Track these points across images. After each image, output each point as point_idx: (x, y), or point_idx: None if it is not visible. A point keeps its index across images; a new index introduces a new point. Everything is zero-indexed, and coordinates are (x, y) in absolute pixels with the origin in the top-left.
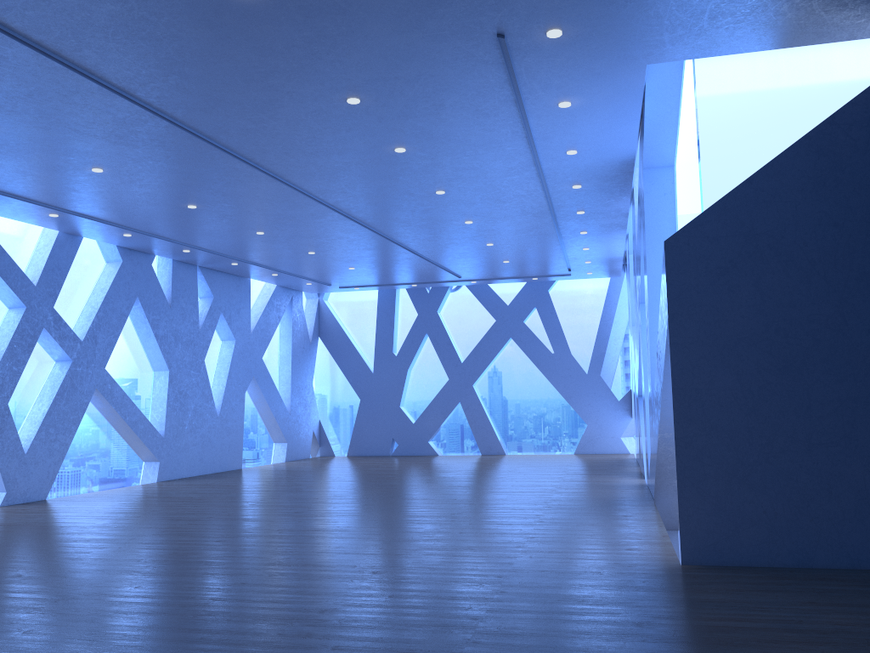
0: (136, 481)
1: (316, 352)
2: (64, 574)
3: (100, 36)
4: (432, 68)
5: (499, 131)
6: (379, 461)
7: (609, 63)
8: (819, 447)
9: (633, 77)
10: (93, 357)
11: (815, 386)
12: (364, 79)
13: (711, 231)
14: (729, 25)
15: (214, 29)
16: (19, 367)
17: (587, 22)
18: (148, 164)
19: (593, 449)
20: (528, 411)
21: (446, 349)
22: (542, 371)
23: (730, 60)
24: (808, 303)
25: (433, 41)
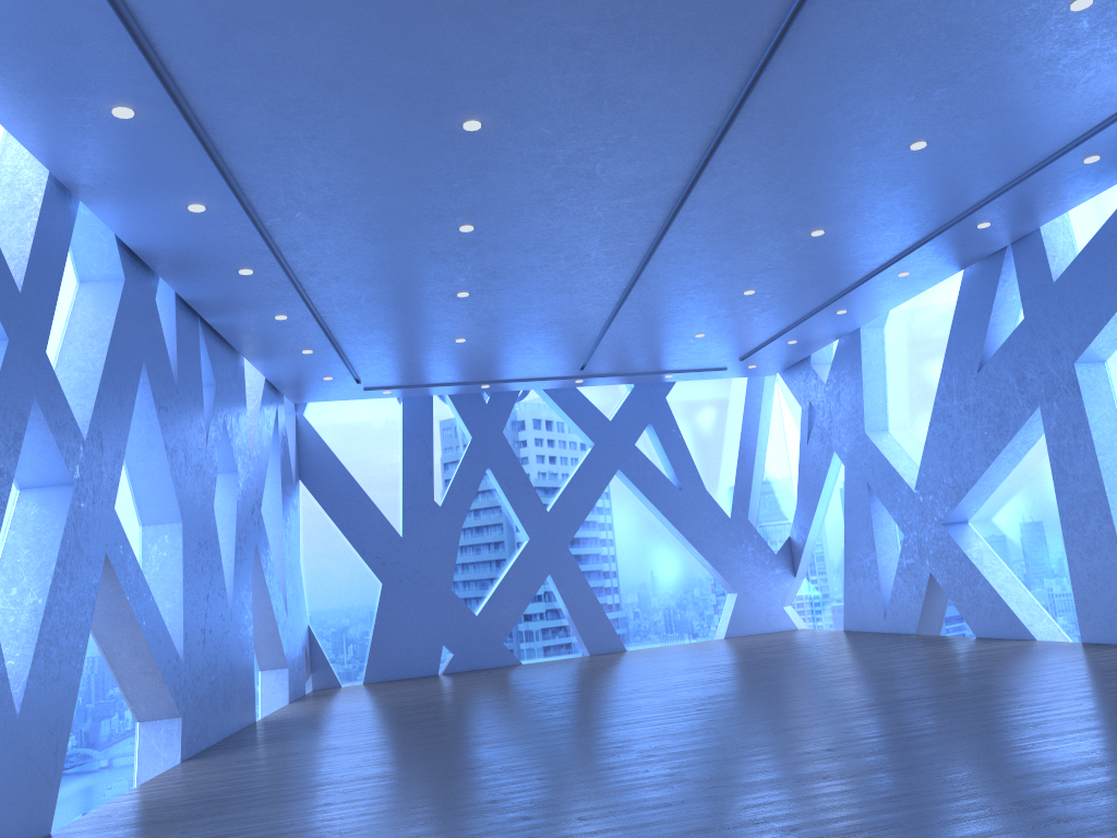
0: (131, 768)
1: (299, 506)
2: None
3: None
4: None
5: None
6: (466, 680)
7: None
8: None
9: None
10: (99, 480)
11: None
12: None
13: None
14: None
15: None
16: (1, 490)
17: None
18: None
19: (749, 628)
20: (645, 581)
21: (522, 492)
22: (668, 517)
23: None
24: None
25: None
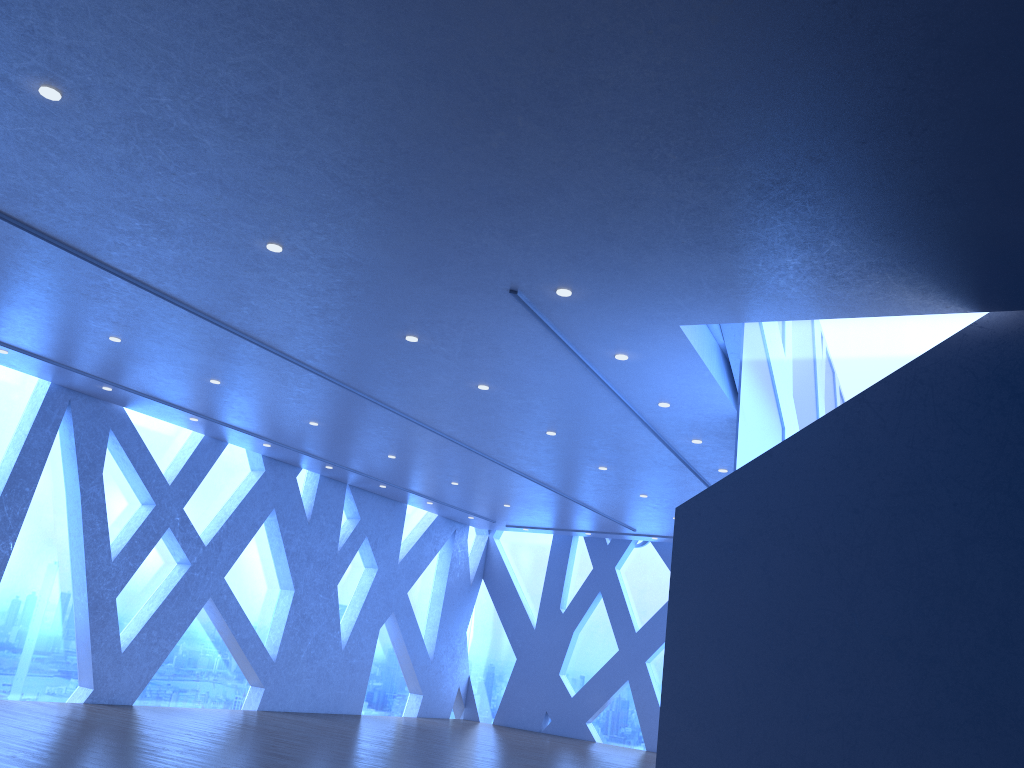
0: (237, 706)
1: (476, 596)
2: (51, 763)
3: (173, 273)
4: (468, 315)
5: (572, 377)
6: (518, 734)
7: (639, 321)
8: (813, 767)
9: (674, 336)
10: (213, 564)
11: (816, 693)
12: (411, 320)
13: (724, 503)
14: (736, 294)
15: (261, 272)
16: (135, 563)
17: (589, 284)
18: (256, 380)
19: None
20: None
21: (619, 614)
22: None
23: (779, 326)
24: (817, 596)
25: (455, 292)
